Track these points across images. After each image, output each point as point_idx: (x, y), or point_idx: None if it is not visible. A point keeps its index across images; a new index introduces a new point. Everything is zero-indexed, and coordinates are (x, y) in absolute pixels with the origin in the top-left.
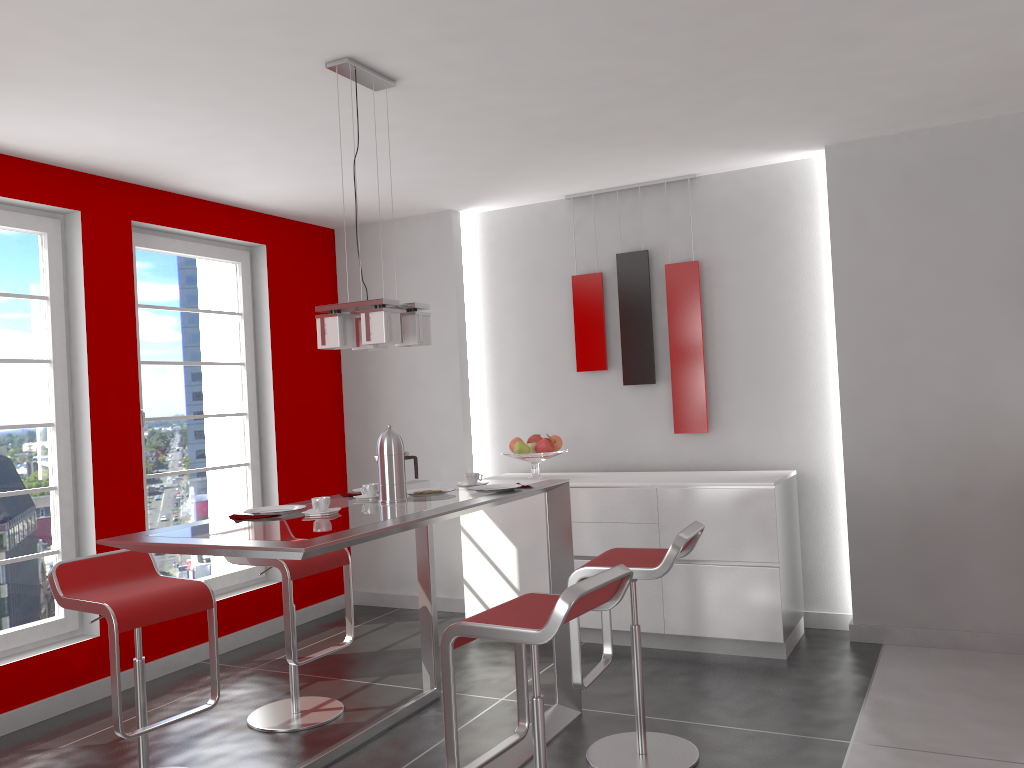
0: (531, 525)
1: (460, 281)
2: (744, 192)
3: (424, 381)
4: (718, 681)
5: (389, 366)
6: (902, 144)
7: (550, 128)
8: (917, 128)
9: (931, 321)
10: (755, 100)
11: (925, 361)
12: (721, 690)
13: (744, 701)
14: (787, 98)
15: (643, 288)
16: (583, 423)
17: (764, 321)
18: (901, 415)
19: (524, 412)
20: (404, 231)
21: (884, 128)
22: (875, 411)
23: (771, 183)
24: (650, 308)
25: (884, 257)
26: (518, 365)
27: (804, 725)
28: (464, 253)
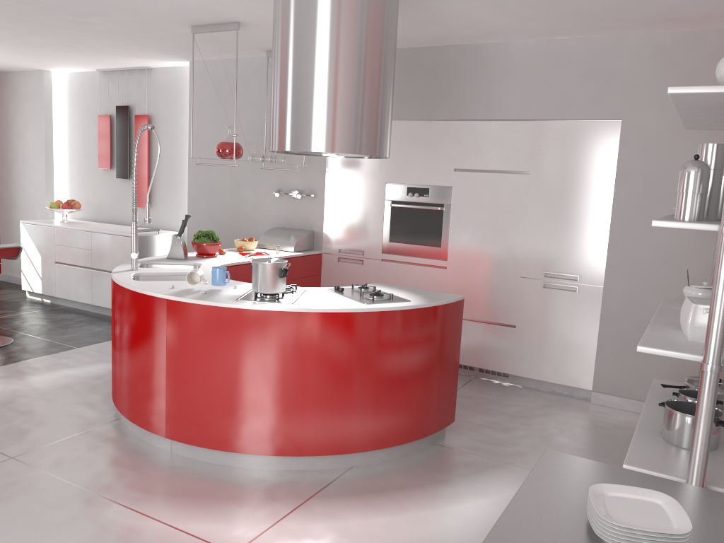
0: (46, 245)
1: (49, 111)
2: (170, 80)
3: (31, 164)
4: (84, 325)
5: (17, 154)
6: (218, 65)
7: (10, 41)
8: (222, 58)
9: (223, 162)
10: (94, 40)
11: (219, 182)
12: (76, 328)
13: (75, 332)
14: (109, 40)
15: (126, 126)
16: (103, 196)
17: (174, 152)
18: (209, 208)
19: (80, 187)
20: (24, 79)
21: (203, 56)
22: (200, 205)
23: (181, 77)
24: (128, 138)
25: (208, 125)
26: (78, 161)
27: (76, 342)
28: (58, 95)
